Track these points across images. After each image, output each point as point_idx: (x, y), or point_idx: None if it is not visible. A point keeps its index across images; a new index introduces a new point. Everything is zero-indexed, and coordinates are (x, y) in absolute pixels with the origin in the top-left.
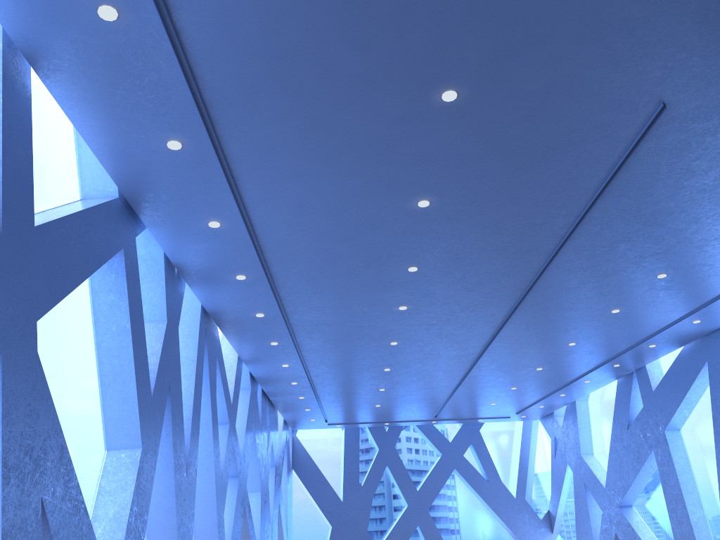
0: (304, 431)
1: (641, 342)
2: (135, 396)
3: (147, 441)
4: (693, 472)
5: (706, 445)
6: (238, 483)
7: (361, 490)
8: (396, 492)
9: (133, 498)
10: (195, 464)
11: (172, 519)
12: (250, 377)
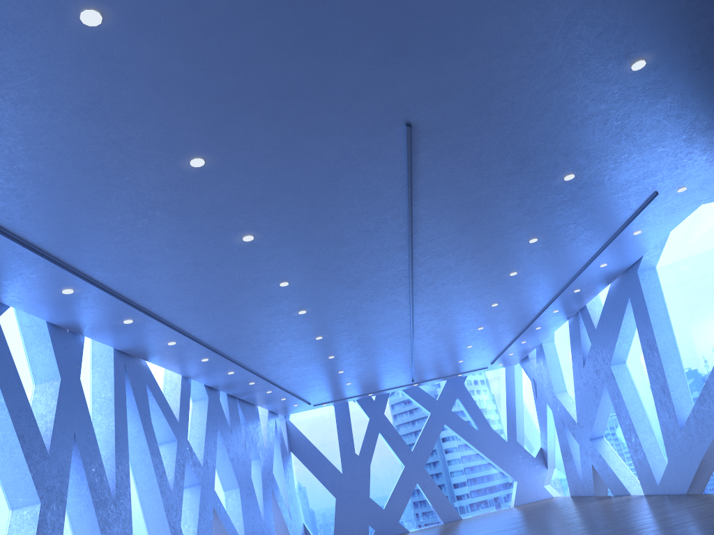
0: (297, 414)
1: (562, 290)
2: (24, 460)
3: (48, 495)
4: (642, 401)
5: (647, 374)
6: (200, 490)
7: (358, 460)
8: (392, 455)
9: None
10: (128, 493)
11: None
12: (206, 387)
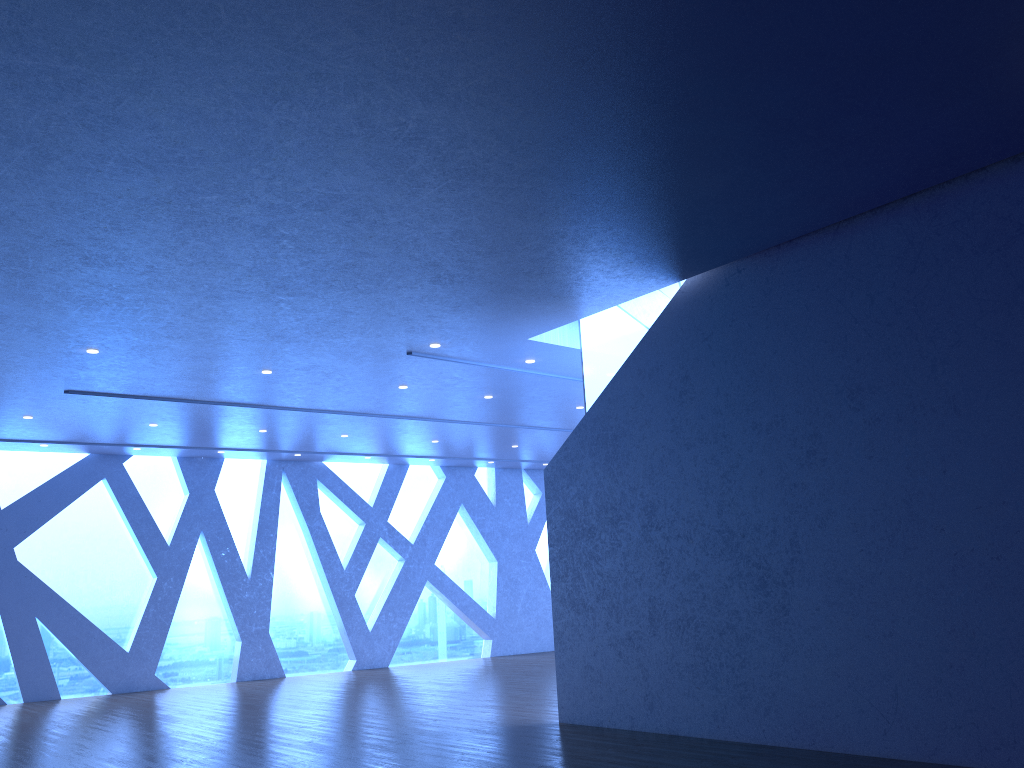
0: None
1: None
2: (143, 551)
3: (165, 572)
4: None
5: None
6: (403, 565)
7: None
8: None
9: (148, 605)
10: (270, 569)
11: (229, 609)
12: (443, 467)
